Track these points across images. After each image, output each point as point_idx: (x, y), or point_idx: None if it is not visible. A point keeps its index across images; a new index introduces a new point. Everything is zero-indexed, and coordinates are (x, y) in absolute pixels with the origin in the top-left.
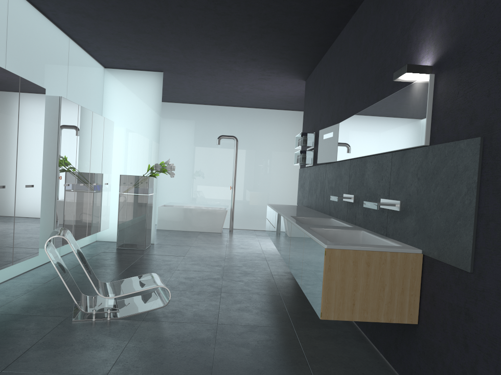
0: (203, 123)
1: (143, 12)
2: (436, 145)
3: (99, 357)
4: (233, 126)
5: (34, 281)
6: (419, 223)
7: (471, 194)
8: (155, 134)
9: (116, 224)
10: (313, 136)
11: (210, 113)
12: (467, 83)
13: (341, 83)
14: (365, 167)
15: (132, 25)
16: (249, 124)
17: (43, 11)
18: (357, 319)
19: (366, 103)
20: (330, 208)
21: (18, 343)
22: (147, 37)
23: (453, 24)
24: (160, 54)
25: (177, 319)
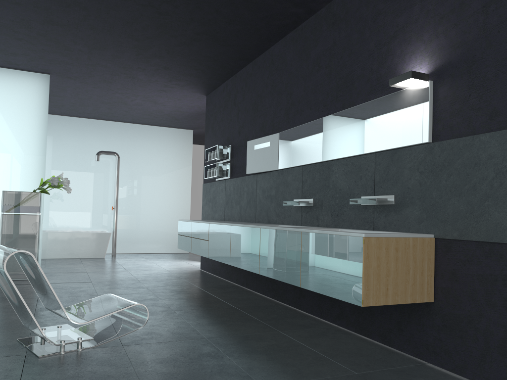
0: (76, 137)
1: None
2: (445, 141)
3: None
4: (110, 141)
5: None
6: (426, 211)
7: (501, 177)
8: (40, 144)
9: None
10: (229, 149)
11: (84, 126)
12: (481, 86)
13: (277, 95)
14: (329, 171)
15: (47, 13)
16: (129, 140)
17: None
18: (390, 302)
19: (323, 111)
20: (269, 216)
21: None
22: (56, 30)
23: (455, 39)
24: (59, 53)
25: (159, 339)
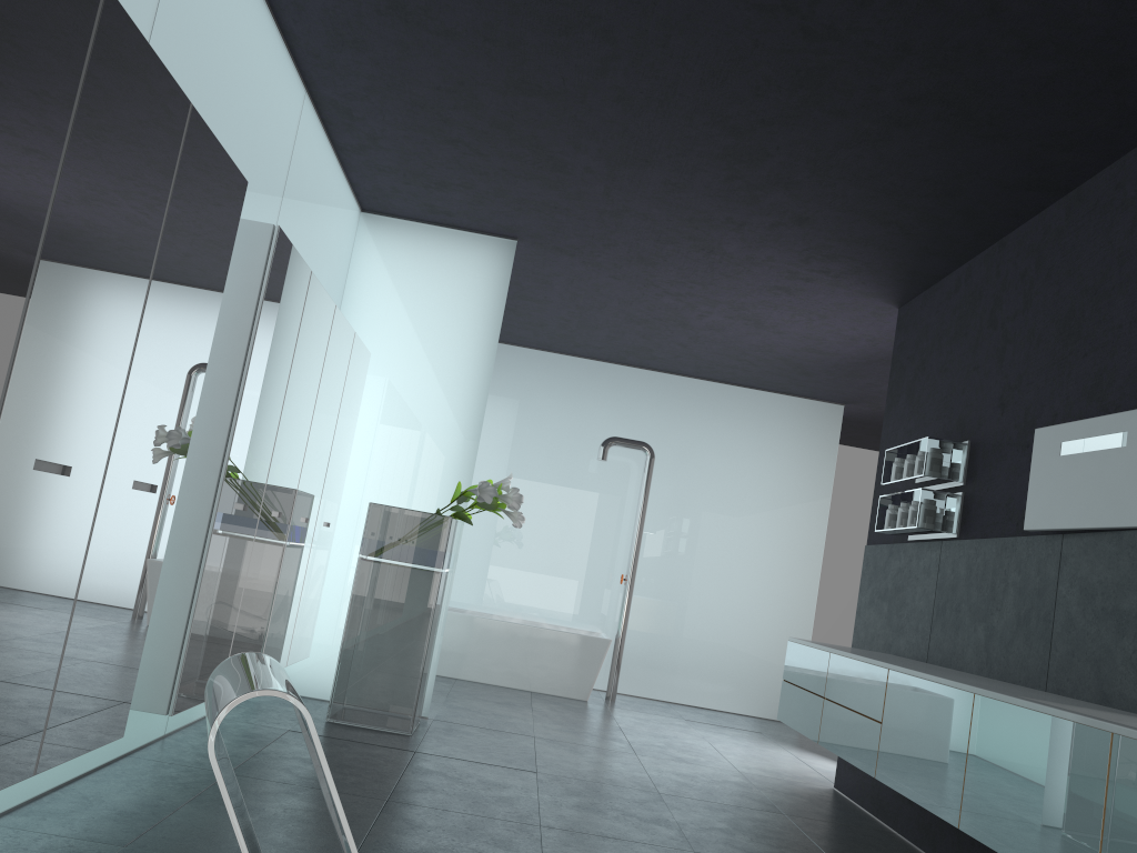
0: (564, 402)
1: (572, 9)
2: None
3: None
4: (638, 418)
5: (88, 834)
6: None
7: None
8: (473, 403)
9: (327, 648)
10: (962, 452)
11: (583, 378)
12: None
13: None
14: None
15: (514, 57)
16: (682, 419)
17: None
18: None
19: None
20: (1107, 680)
21: None
22: (534, 111)
23: None
24: (539, 179)
25: None
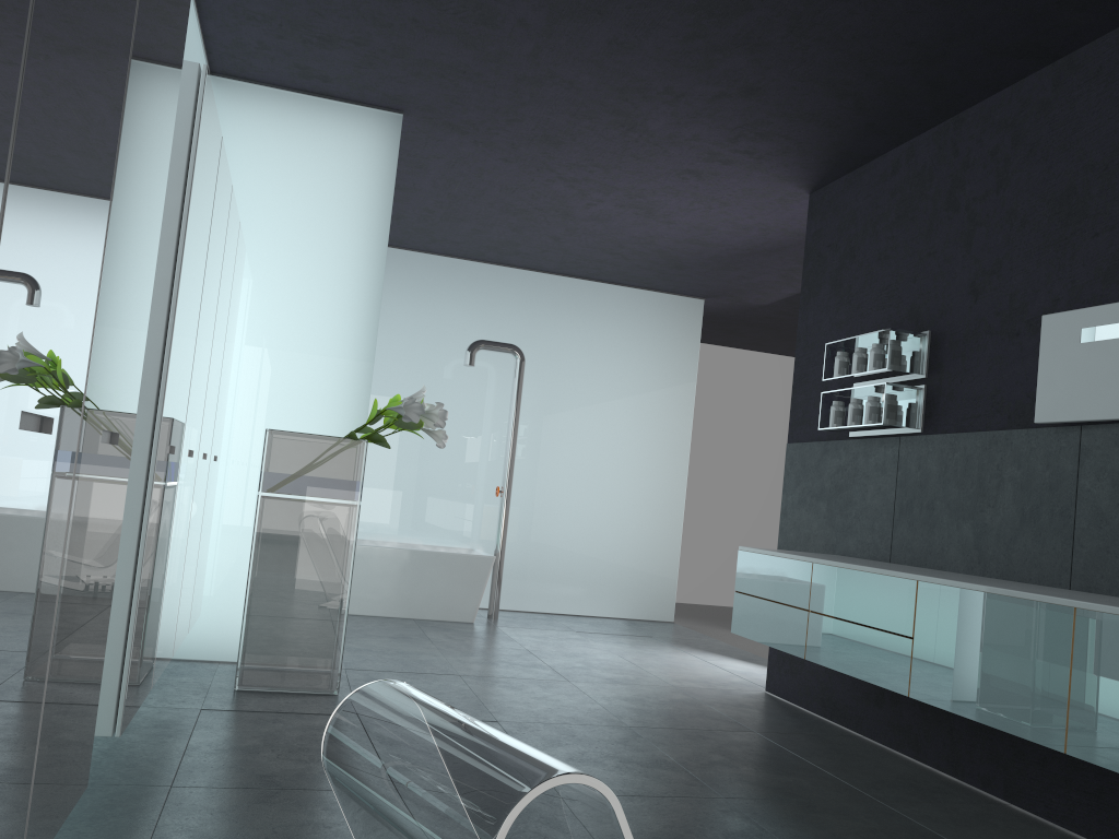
0: (418, 303)
1: None
2: None
3: None
4: (499, 319)
5: None
6: None
7: None
8: (365, 307)
9: (212, 601)
10: (923, 343)
11: (437, 276)
12: None
13: None
14: None
15: None
16: (544, 319)
17: None
18: None
19: None
20: None
21: None
22: None
23: None
24: (456, 34)
25: None
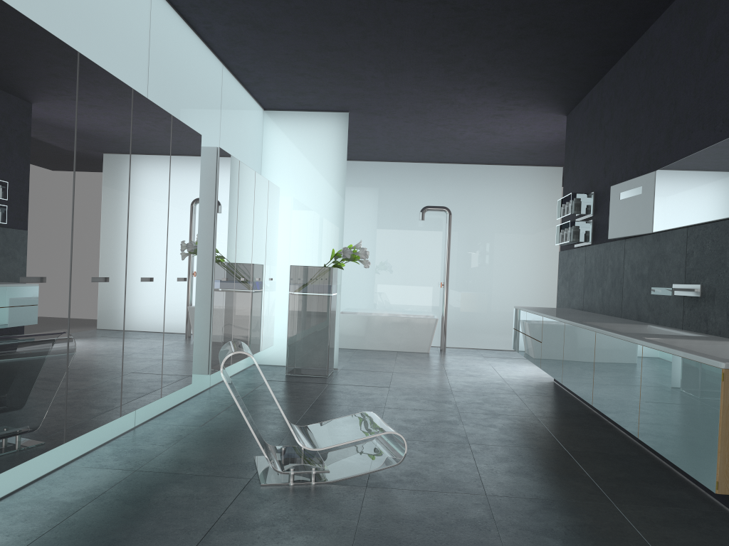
0: (397, 189)
1: (340, 15)
2: None
3: (322, 545)
4: (441, 192)
5: (185, 423)
6: None
7: None
8: (337, 205)
9: (282, 340)
10: (591, 198)
11: (407, 173)
12: None
13: (655, 107)
14: (727, 237)
15: (319, 37)
16: (467, 189)
17: (193, 24)
18: None
19: (722, 131)
20: (639, 309)
21: (192, 519)
22: (337, 57)
23: None
24: (350, 84)
25: (419, 485)
